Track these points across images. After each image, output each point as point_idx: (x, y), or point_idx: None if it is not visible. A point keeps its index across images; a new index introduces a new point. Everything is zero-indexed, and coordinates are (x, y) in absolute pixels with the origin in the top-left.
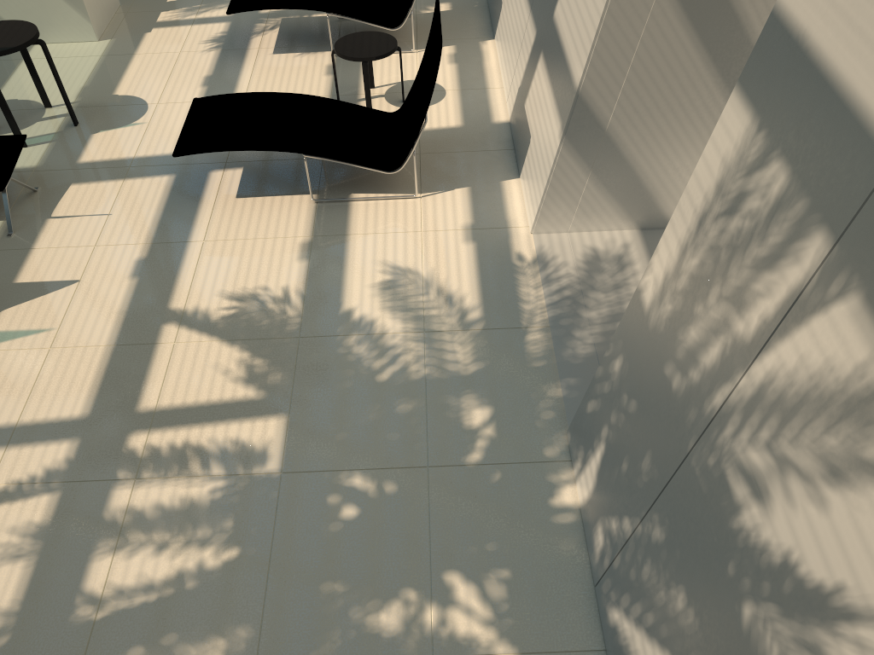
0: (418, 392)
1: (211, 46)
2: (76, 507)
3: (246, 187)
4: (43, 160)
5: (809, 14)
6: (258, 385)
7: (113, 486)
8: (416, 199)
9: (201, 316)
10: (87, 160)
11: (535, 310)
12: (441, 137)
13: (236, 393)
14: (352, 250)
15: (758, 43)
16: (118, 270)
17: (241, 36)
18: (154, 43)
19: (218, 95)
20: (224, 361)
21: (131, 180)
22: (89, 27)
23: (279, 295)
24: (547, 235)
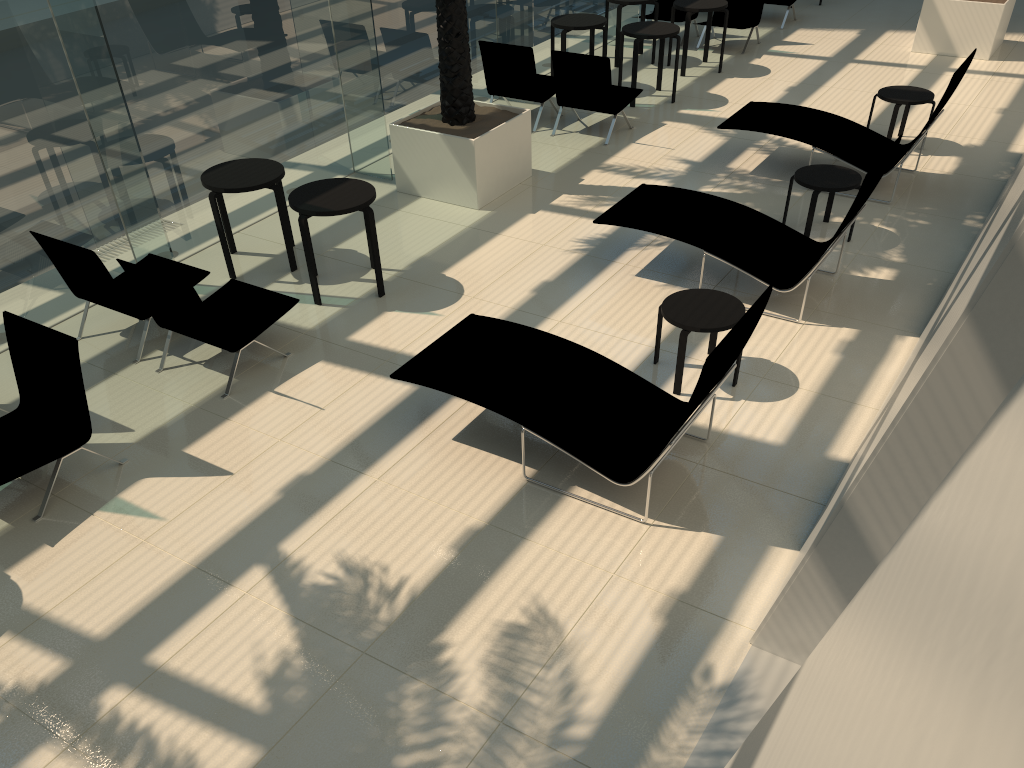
0: None
1: (579, 247)
2: None
3: (472, 429)
4: (320, 325)
5: (760, 760)
6: (271, 694)
7: (46, 741)
8: (644, 525)
9: (295, 572)
10: (356, 339)
11: (663, 767)
12: (742, 451)
13: (244, 692)
14: (514, 562)
15: (770, 709)
16: (273, 478)
17: (619, 244)
18: (526, 227)
19: (495, 318)
20: (268, 642)
21: (374, 377)
22: (473, 194)
23: (390, 585)
24: (770, 657)
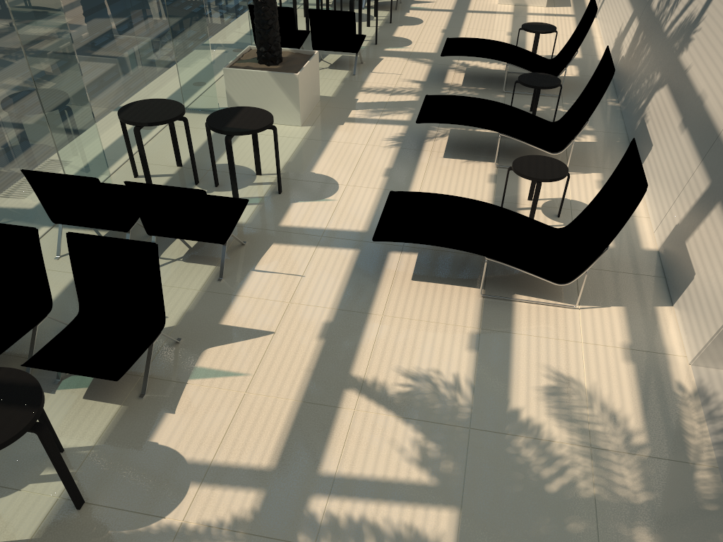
0: (588, 513)
1: (391, 143)
2: None
3: (420, 271)
4: (251, 219)
5: None
6: (430, 471)
7: None
8: (575, 309)
9: (378, 388)
10: (287, 225)
11: (701, 447)
12: None
13: (410, 474)
14: (517, 349)
15: None
16: (307, 329)
17: (416, 138)
18: (345, 134)
19: (411, 191)
20: (399, 438)
21: (322, 248)
22: (297, 115)
23: (450, 381)
24: (705, 369)
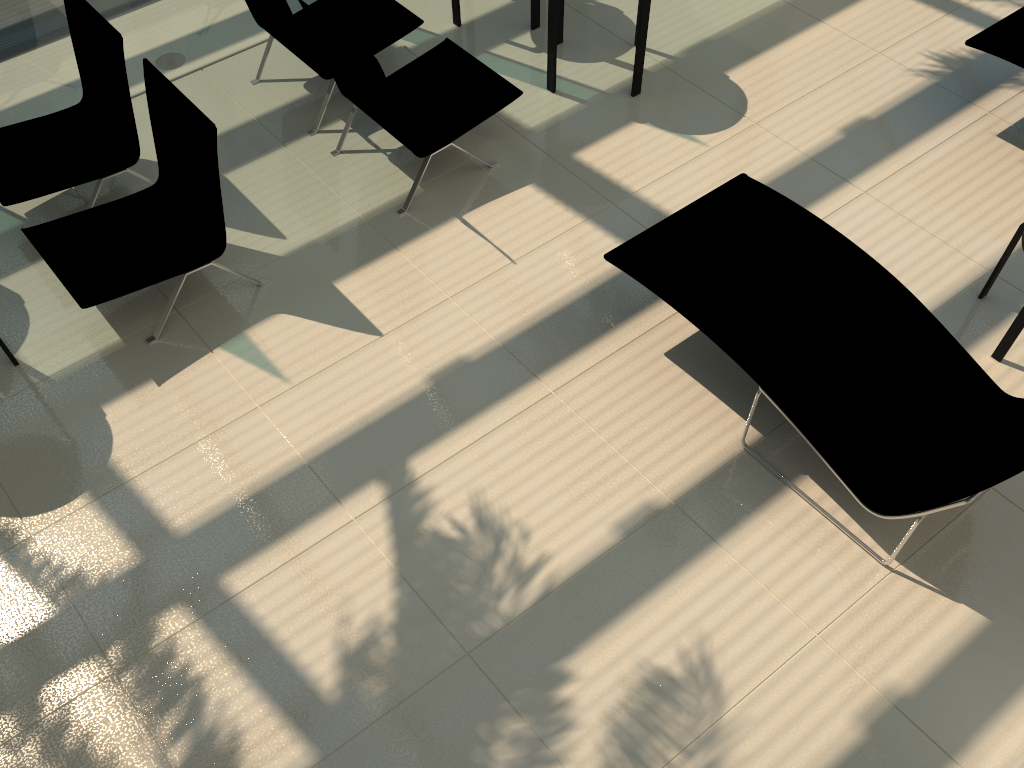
0: None
1: (928, 67)
2: (41, 648)
3: (695, 345)
4: (545, 125)
5: None
6: (346, 678)
7: (91, 659)
8: (882, 568)
9: (417, 507)
10: (584, 159)
11: None
12: None
13: (316, 664)
14: (691, 576)
15: None
16: (427, 355)
17: (989, 74)
18: (863, 18)
19: (773, 190)
20: (361, 600)
21: (590, 226)
22: None
23: (525, 562)
24: None
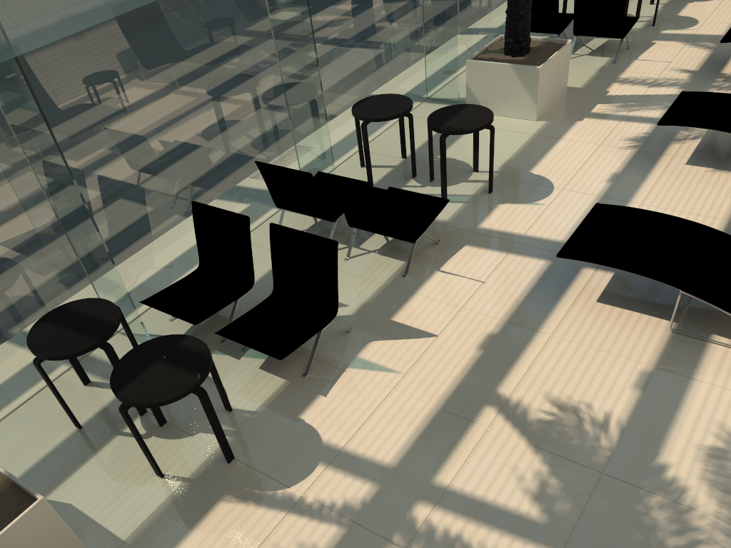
0: None
1: (629, 144)
2: None
3: (609, 293)
4: (453, 217)
5: None
6: (543, 507)
7: (386, 546)
8: None
9: (519, 411)
10: (485, 227)
11: None
12: None
13: (521, 506)
14: (691, 397)
15: None
16: (469, 337)
17: (660, 140)
18: (580, 132)
19: (619, 205)
20: (522, 466)
21: (512, 255)
22: (533, 109)
23: (599, 418)
24: None
